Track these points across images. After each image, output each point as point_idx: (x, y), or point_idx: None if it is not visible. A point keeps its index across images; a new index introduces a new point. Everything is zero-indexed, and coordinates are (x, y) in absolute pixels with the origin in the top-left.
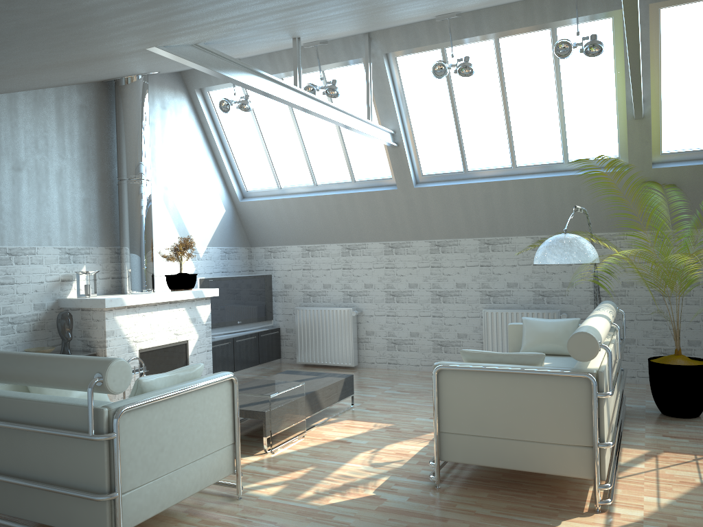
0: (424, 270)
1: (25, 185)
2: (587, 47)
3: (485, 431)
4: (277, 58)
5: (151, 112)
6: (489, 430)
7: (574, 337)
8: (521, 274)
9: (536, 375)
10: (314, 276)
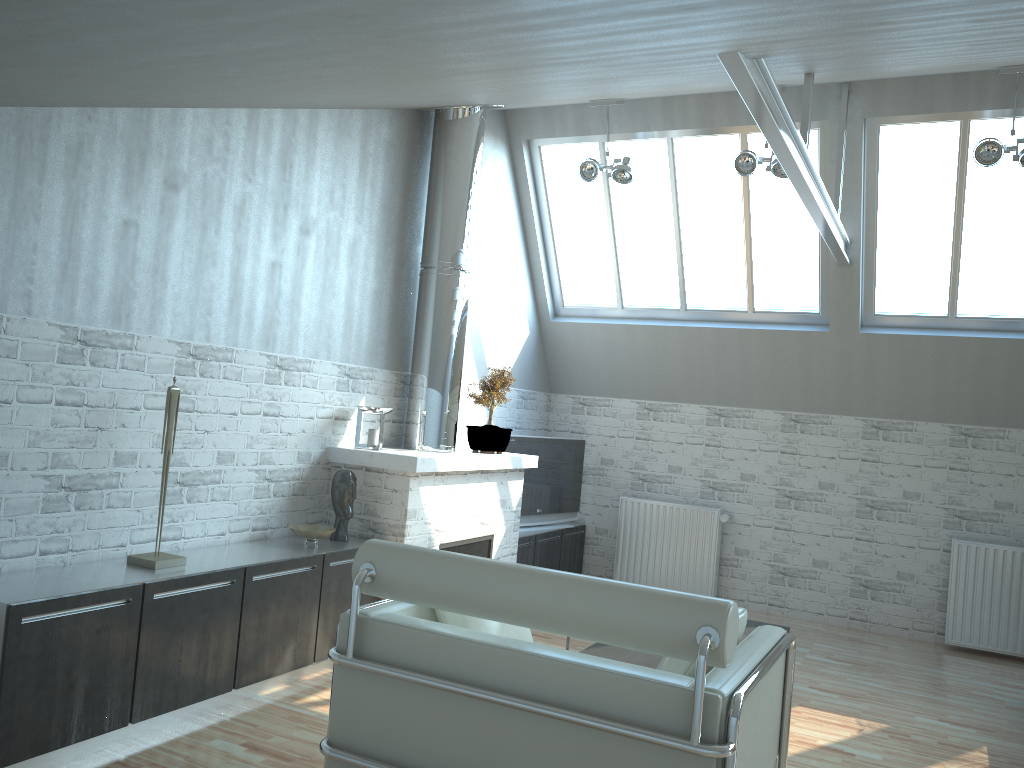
0: (849, 463)
1: (311, 259)
2: None
3: None
4: (677, 106)
5: None
6: None
7: None
8: (1021, 489)
9: None
10: (653, 450)
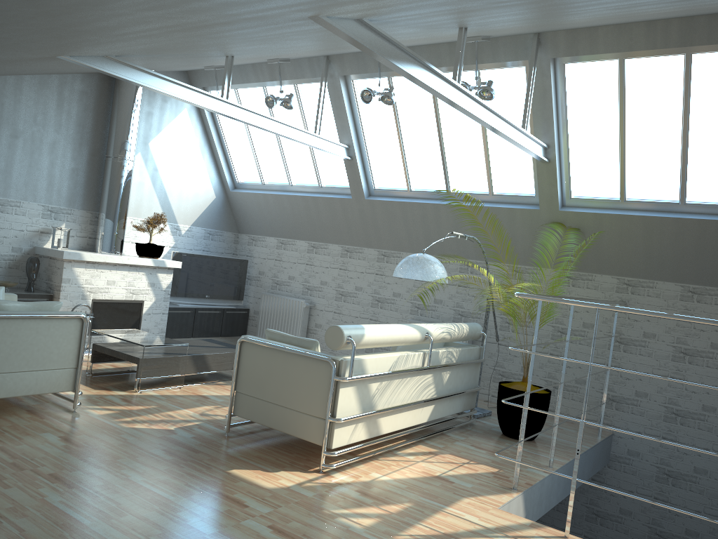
0: (370, 275)
1: (20, 150)
2: (480, 91)
3: (263, 396)
4: (259, 69)
5: (151, 103)
6: (265, 395)
7: (330, 329)
8: (447, 292)
9: (299, 355)
10: (282, 267)
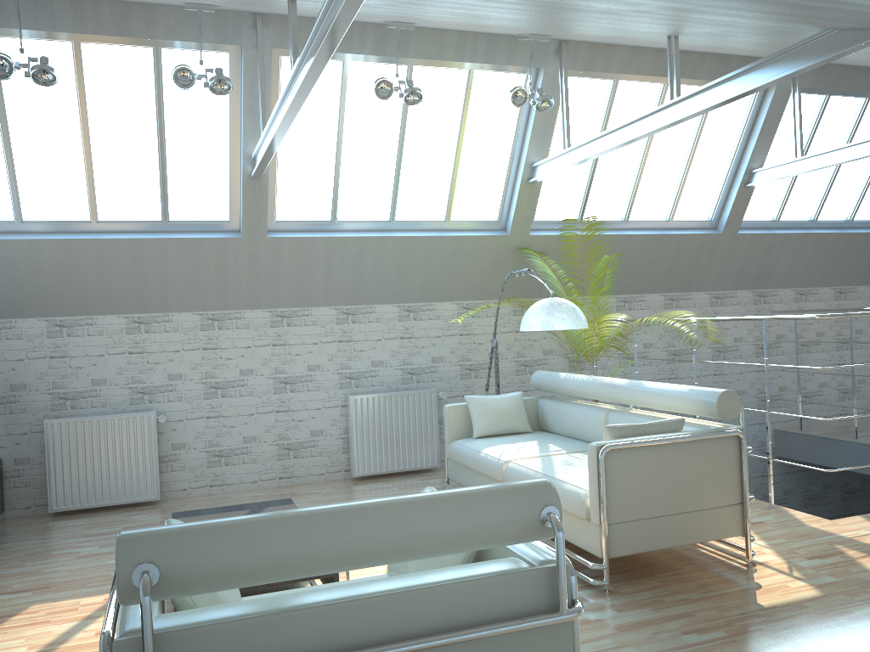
0: (263, 349)
1: None
2: (541, 100)
3: (651, 512)
4: (90, 9)
5: None
6: (655, 509)
7: (723, 396)
8: (387, 349)
9: (699, 439)
10: (73, 367)
